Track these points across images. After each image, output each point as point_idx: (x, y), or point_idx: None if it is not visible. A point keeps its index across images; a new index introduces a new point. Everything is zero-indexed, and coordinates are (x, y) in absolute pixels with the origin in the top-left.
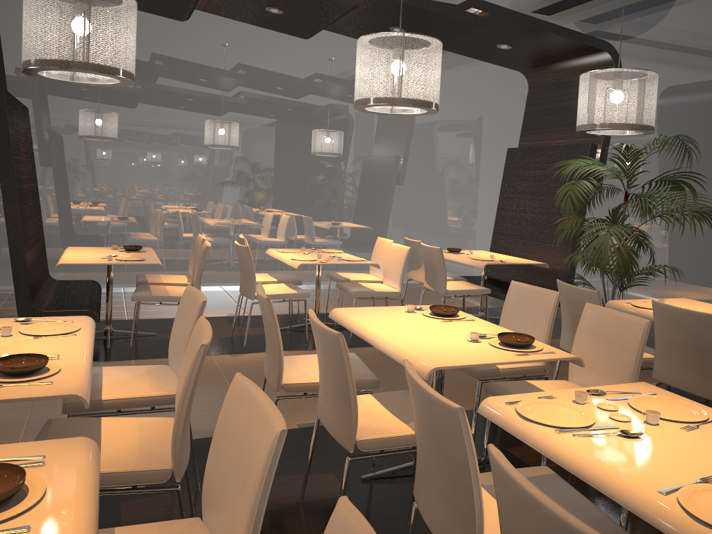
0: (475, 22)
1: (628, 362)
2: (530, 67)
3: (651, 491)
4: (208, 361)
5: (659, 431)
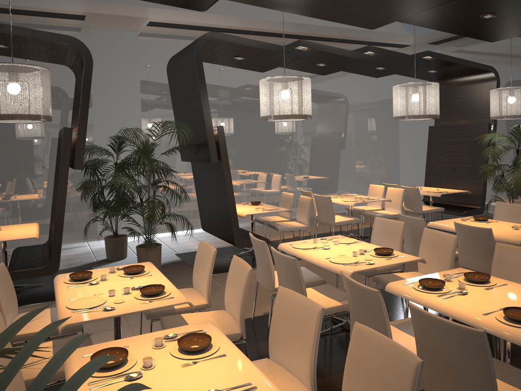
0: (429, 64)
1: None
2: (440, 79)
3: None
4: None
5: None
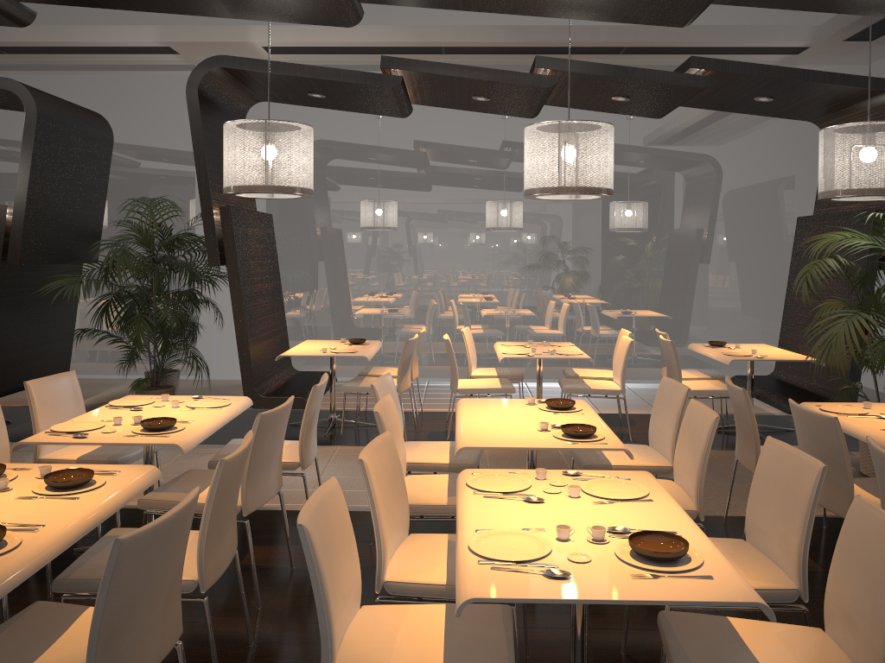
0: (696, 83)
1: (698, 460)
2: (817, 115)
3: (471, 529)
4: None
5: (568, 501)
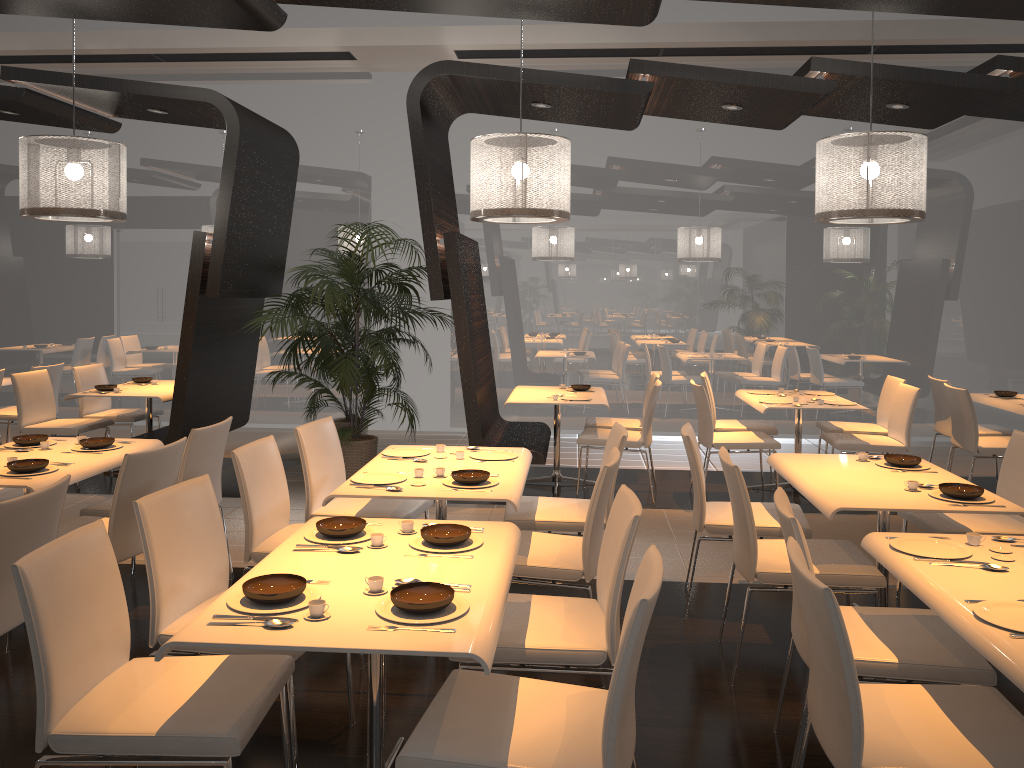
0: (1003, 87)
1: None
2: None
3: (957, 599)
4: (656, 514)
5: None
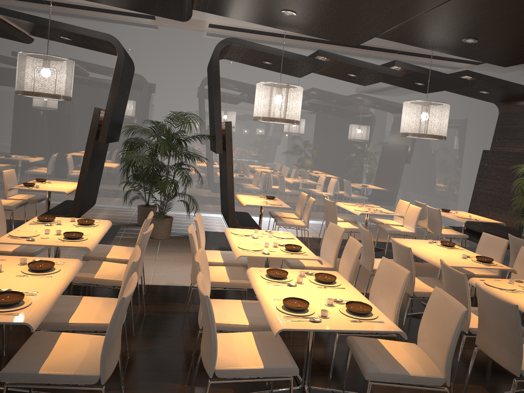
0: (467, 84)
1: None
2: (500, 101)
3: None
4: None
5: None
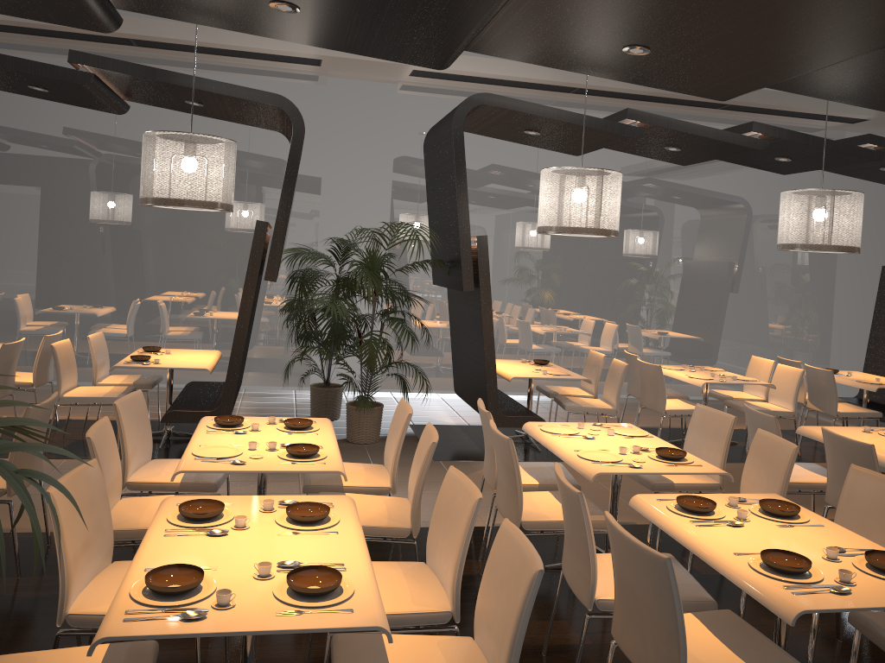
0: (871, 157)
1: None
2: None
3: None
4: None
5: None
